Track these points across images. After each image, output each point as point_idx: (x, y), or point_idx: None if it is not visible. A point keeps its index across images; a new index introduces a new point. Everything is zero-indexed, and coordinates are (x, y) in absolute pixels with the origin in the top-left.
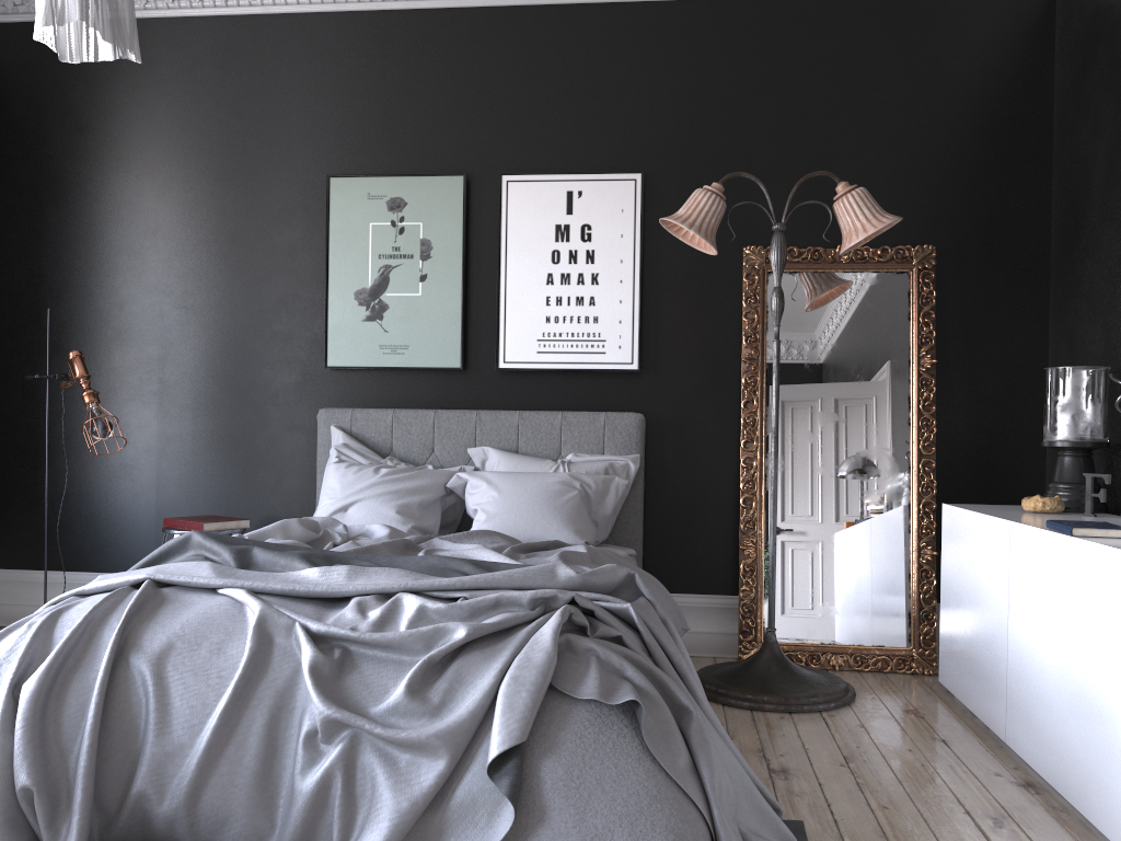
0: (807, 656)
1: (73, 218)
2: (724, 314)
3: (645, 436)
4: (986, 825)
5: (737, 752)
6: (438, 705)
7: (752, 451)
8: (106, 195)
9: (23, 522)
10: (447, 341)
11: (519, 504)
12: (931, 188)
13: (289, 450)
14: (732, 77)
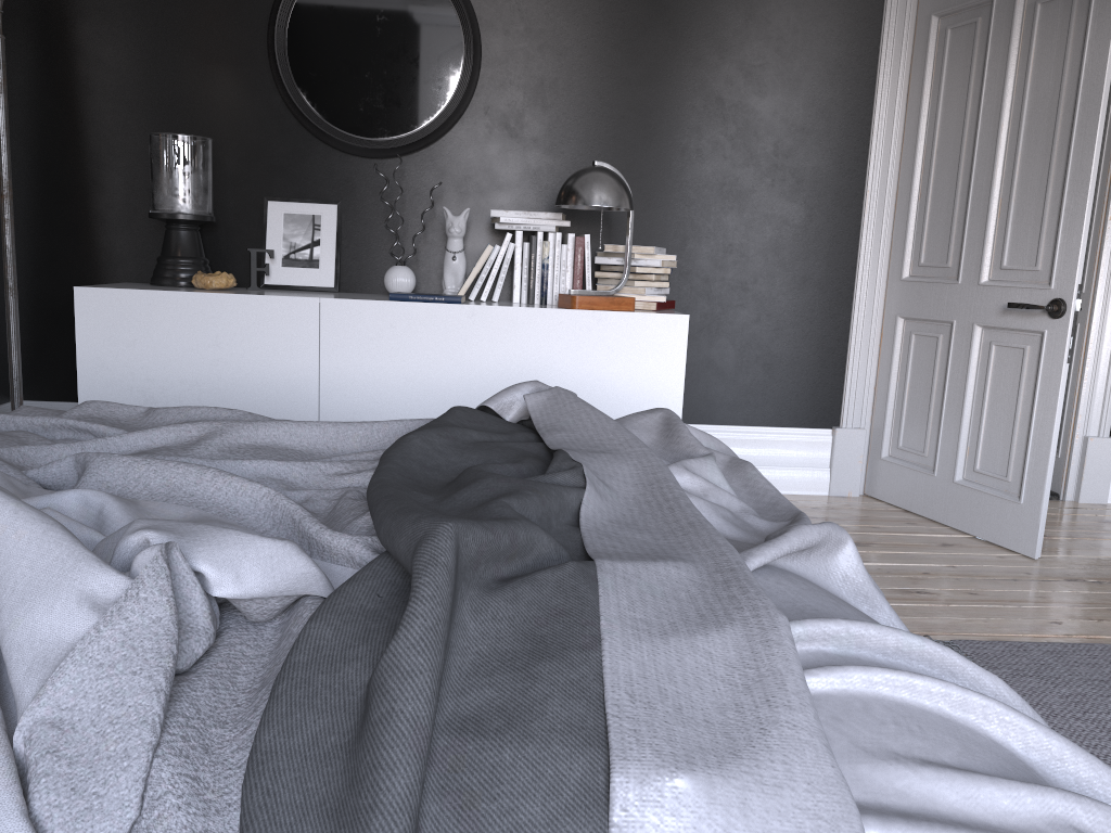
0: None
1: None
2: None
3: None
4: None
5: None
6: None
7: None
8: None
9: None
10: None
11: None
12: None
13: None
14: None
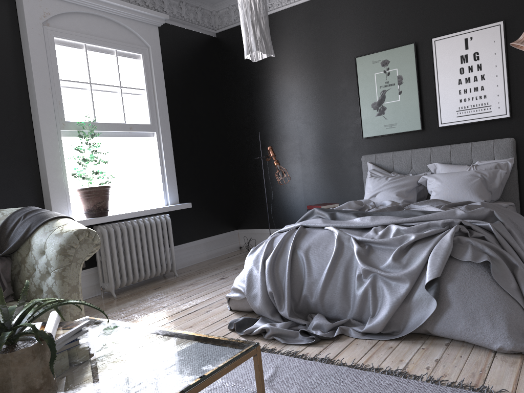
0: None
1: (263, 96)
2: None
3: (516, 148)
4: None
5: None
6: (405, 264)
7: None
8: (273, 84)
9: (260, 211)
10: (413, 118)
11: (450, 186)
12: None
13: (351, 174)
14: None
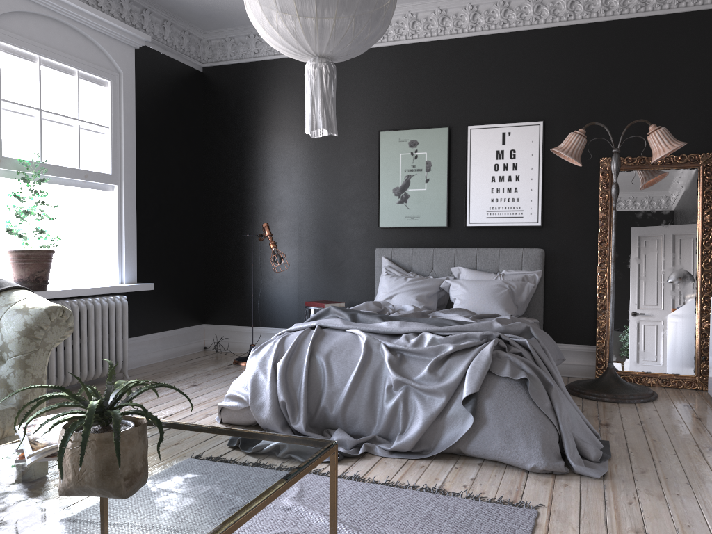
0: (634, 378)
1: (258, 157)
2: (589, 195)
3: (544, 260)
4: (704, 449)
5: (577, 408)
6: (441, 377)
7: (604, 268)
8: (273, 145)
9: (237, 303)
10: (439, 212)
11: (476, 295)
12: (711, 120)
13: (361, 269)
14: (594, 65)
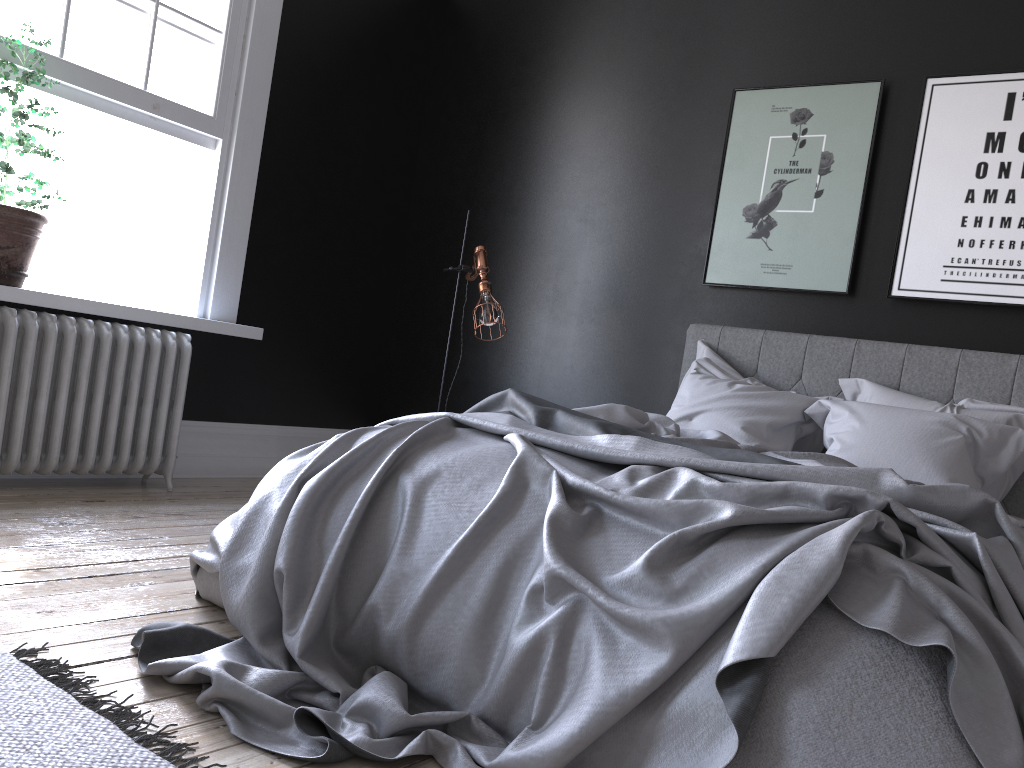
0: None
1: (508, 140)
2: None
3: None
4: None
5: None
6: (678, 590)
7: None
8: (536, 118)
9: (433, 402)
10: (834, 262)
11: (883, 438)
12: None
13: (657, 364)
14: None
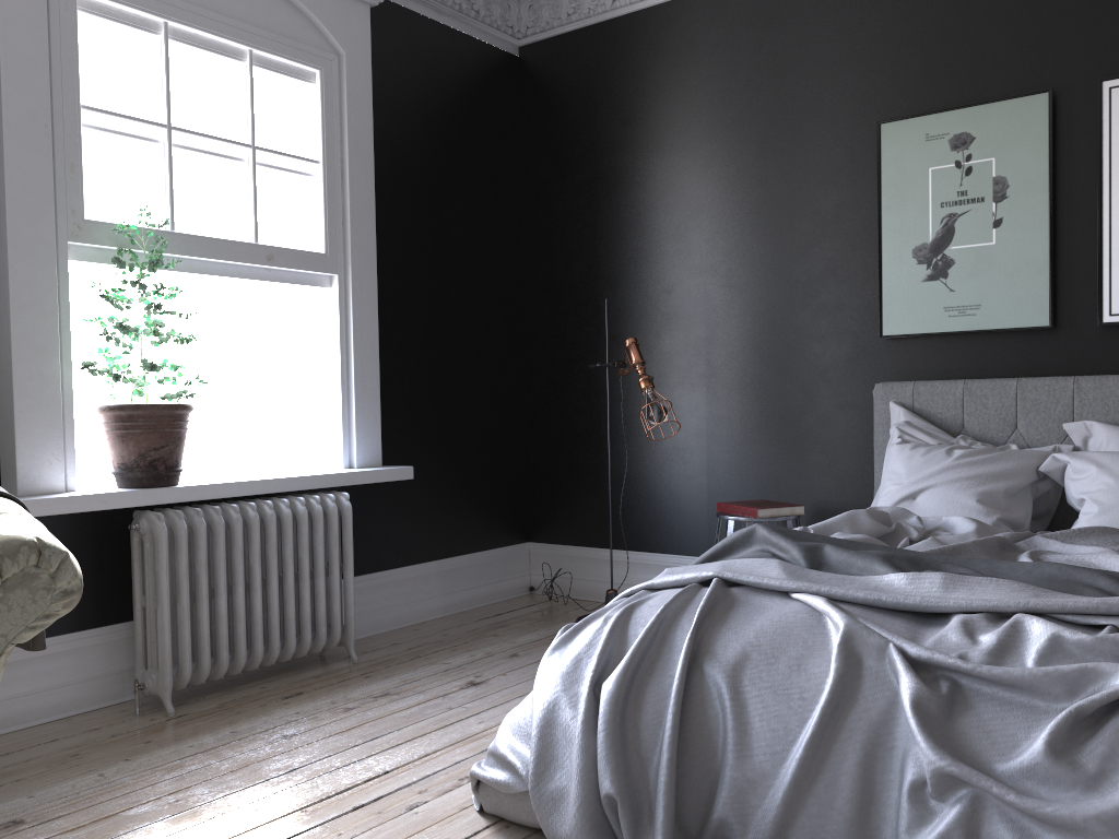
0: None
1: (624, 209)
2: None
3: None
4: None
5: None
6: (1094, 775)
7: None
8: (652, 182)
9: (590, 503)
10: (1030, 295)
11: None
12: None
13: (841, 430)
14: None
